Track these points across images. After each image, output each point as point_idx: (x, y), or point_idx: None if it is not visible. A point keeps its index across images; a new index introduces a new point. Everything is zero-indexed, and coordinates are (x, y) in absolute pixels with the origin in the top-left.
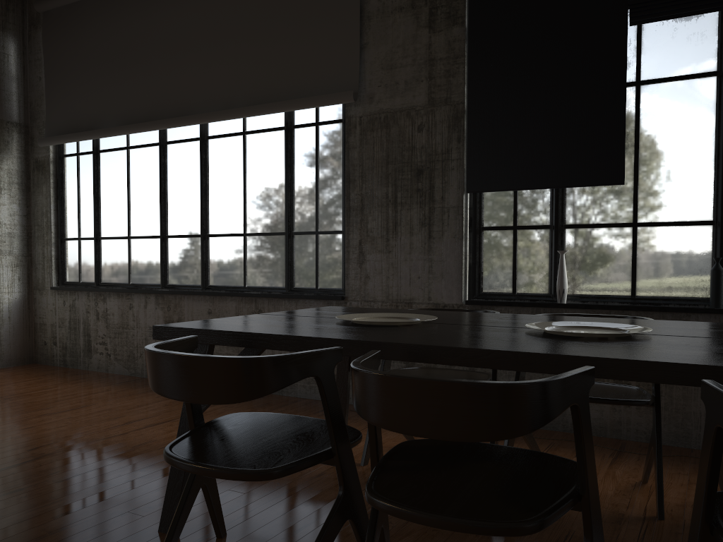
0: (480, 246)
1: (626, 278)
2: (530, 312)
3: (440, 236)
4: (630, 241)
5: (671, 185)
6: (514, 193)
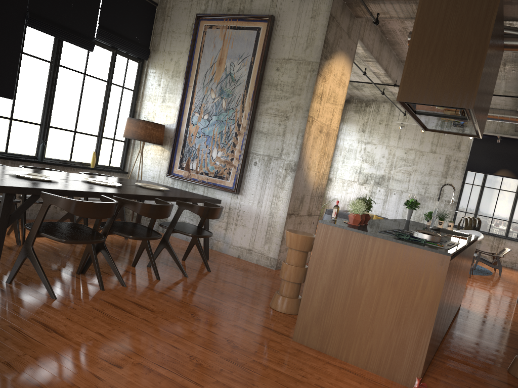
0: None
1: (4, 143)
2: None
3: None
4: (8, 126)
5: (28, 104)
6: None
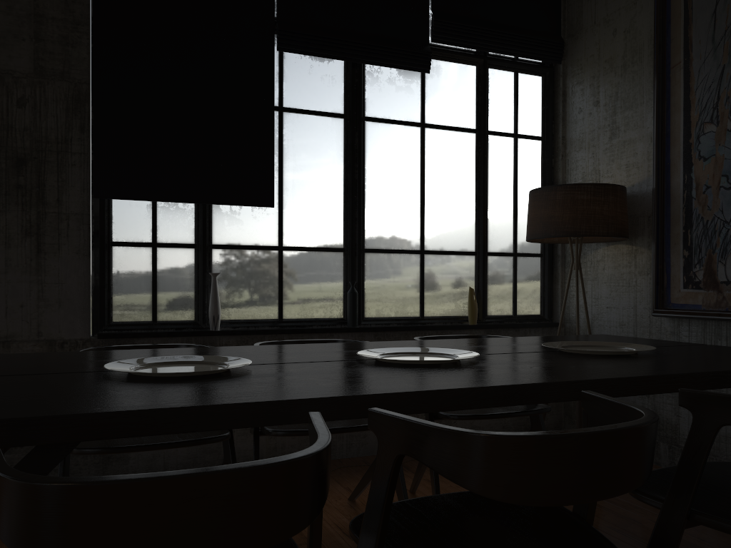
0: (110, 265)
1: (274, 301)
2: (180, 342)
3: (55, 250)
4: (276, 265)
5: (311, 212)
6: (153, 204)
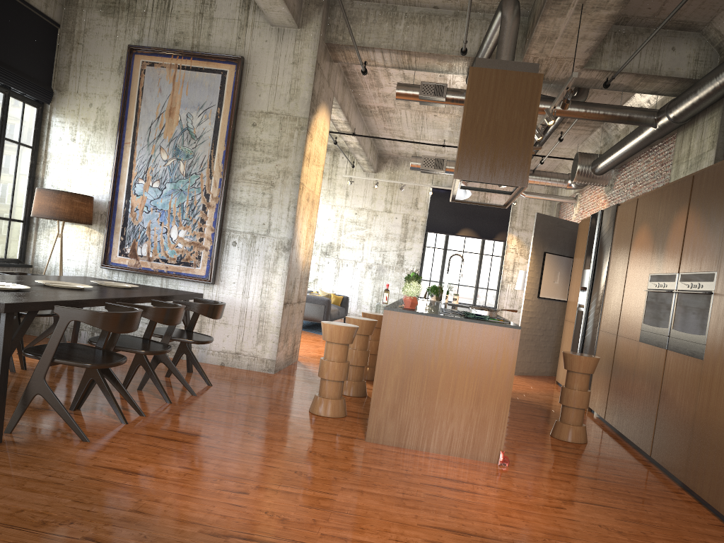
0: None
1: None
2: None
3: None
4: None
5: None
6: None
